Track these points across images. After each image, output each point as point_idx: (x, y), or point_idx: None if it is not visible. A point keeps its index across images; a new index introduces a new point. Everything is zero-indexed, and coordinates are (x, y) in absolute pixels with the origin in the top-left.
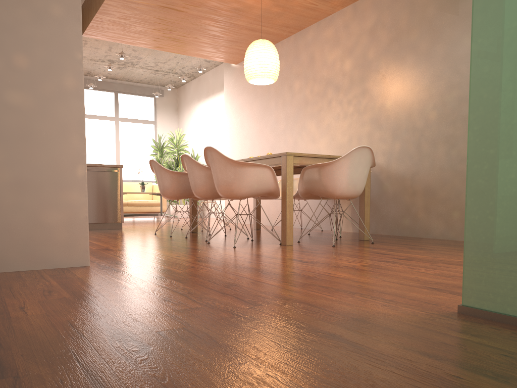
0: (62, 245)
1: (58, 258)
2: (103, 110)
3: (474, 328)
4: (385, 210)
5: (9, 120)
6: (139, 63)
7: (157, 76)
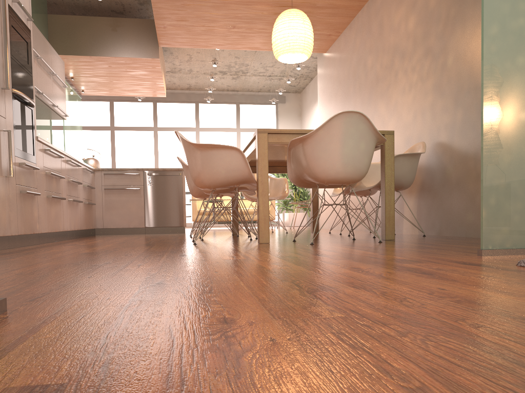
0: None
1: None
2: (225, 123)
3: None
4: (449, 203)
5: None
6: (248, 70)
7: (274, 82)
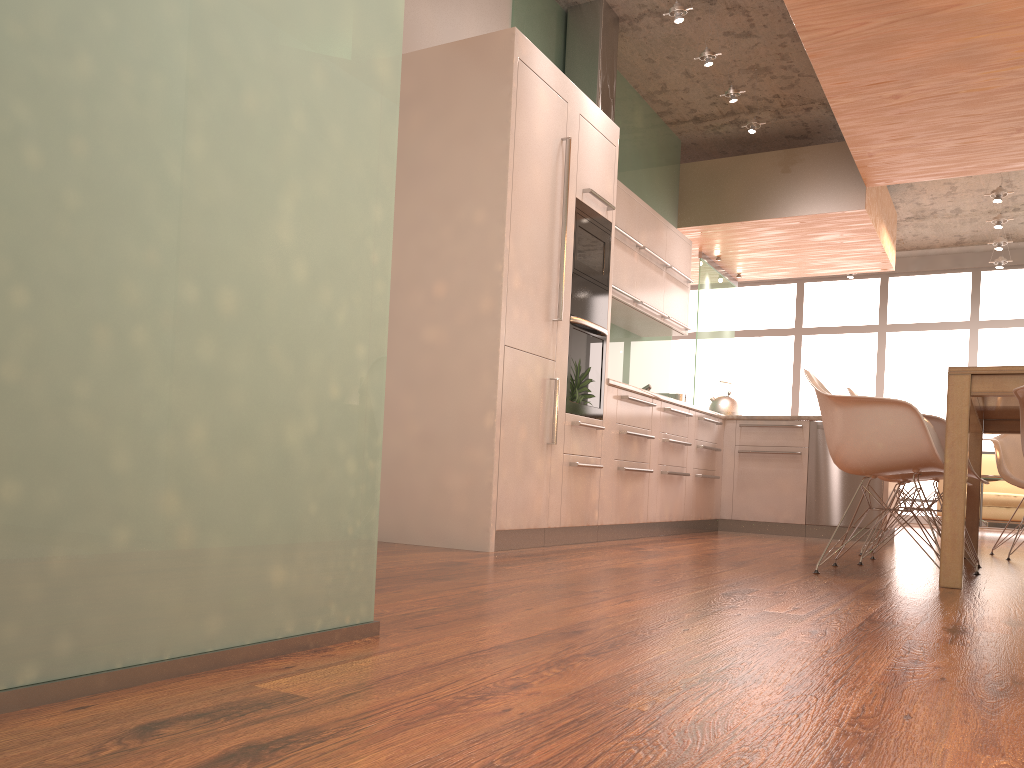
0: (461, 519)
1: (455, 535)
2: None
3: None
4: None
5: (423, 362)
6: None
7: None
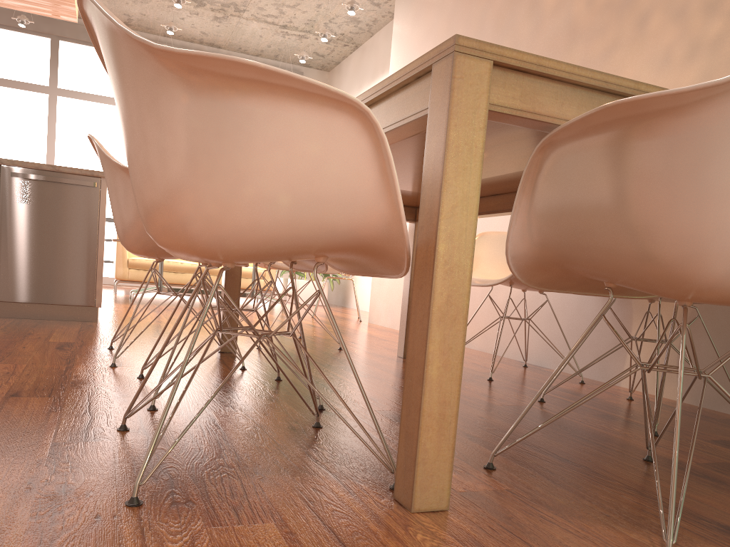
0: None
1: None
2: None
3: None
4: None
5: None
6: (248, 7)
7: (289, 41)
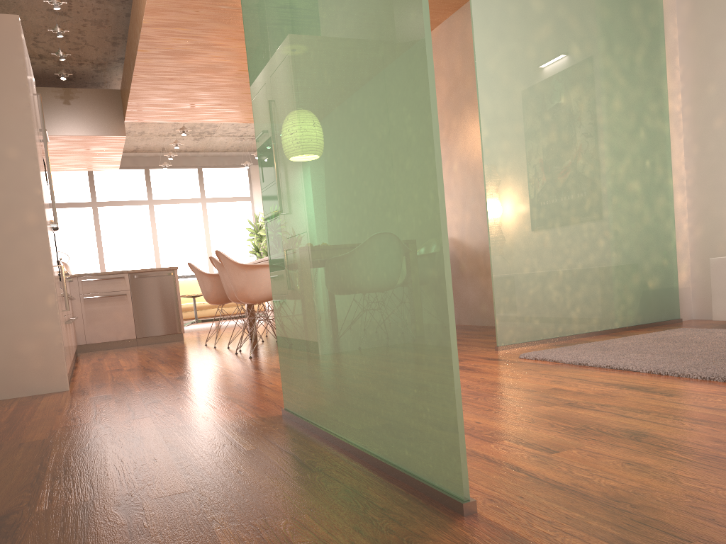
0: (40, 373)
1: (36, 385)
2: (186, 192)
3: (258, 427)
4: (465, 295)
5: None
6: (216, 131)
7: (245, 142)
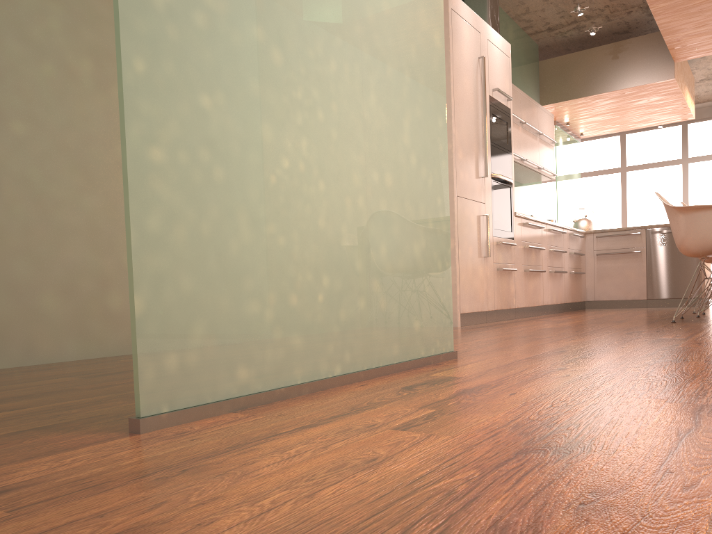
0: None
1: None
2: None
3: None
4: None
5: None
6: None
7: None
